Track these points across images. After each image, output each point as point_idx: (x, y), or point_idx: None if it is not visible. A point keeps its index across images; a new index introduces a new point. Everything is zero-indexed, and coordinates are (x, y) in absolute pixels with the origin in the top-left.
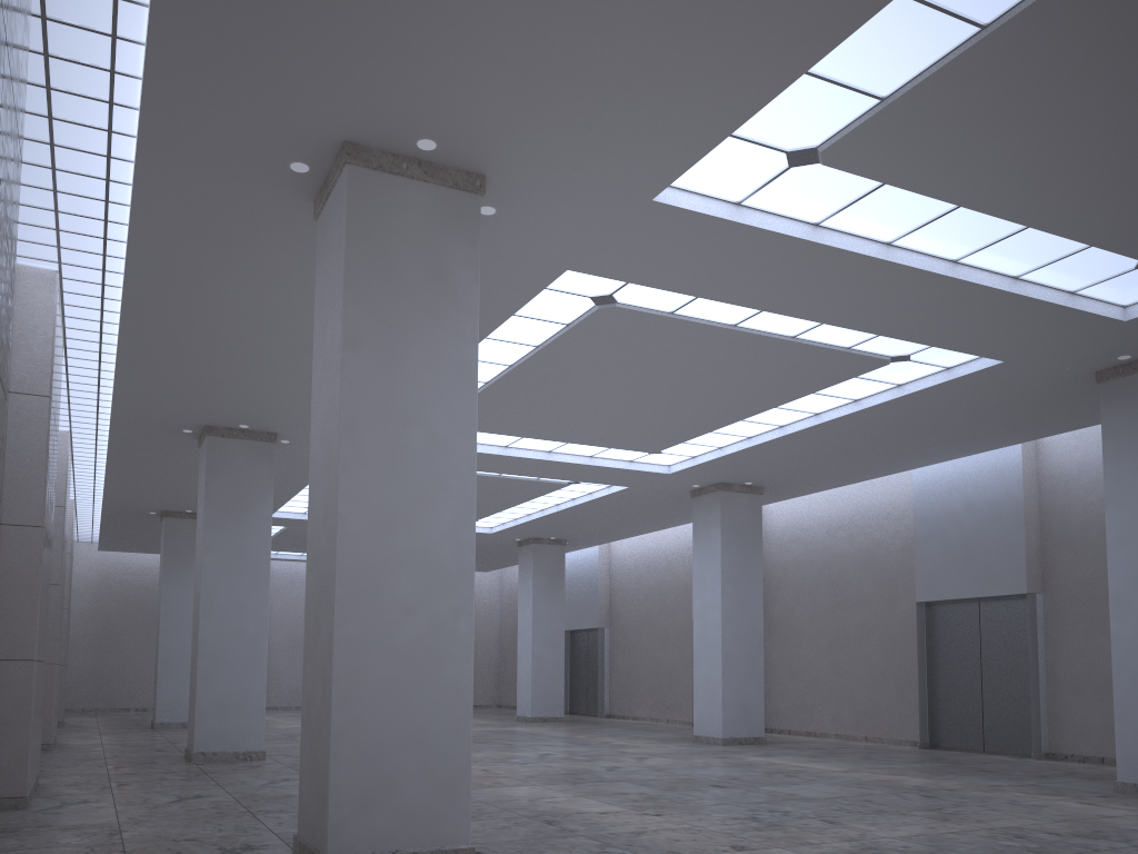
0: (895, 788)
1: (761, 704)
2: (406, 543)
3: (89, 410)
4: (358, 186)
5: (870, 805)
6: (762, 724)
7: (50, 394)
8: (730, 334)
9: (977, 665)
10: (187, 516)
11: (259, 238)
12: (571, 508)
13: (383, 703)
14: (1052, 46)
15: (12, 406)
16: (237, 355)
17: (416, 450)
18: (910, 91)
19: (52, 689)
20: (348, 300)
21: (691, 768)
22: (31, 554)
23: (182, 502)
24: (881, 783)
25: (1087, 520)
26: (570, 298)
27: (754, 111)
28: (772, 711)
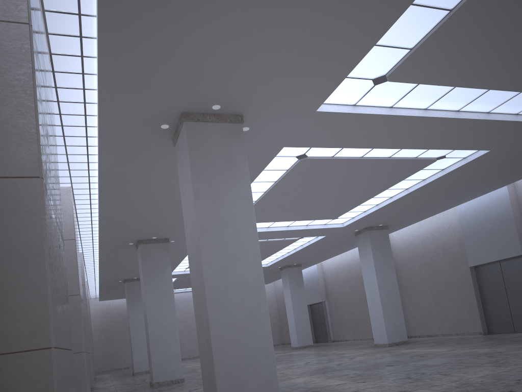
0: (473, 355)
1: (404, 325)
2: (233, 277)
3: (89, 242)
4: (190, 129)
5: (462, 364)
6: (406, 334)
7: (75, 238)
8: (360, 161)
9: (504, 292)
10: (134, 280)
11: (151, 158)
12: (301, 249)
13: (234, 348)
14: (484, 11)
15: None
16: (148, 208)
17: (231, 237)
18: (423, 43)
19: (90, 364)
20: (193, 178)
21: (376, 359)
22: (76, 306)
23: (132, 274)
24: (467, 353)
25: None
26: (287, 158)
27: (354, 66)
28: (410, 327)
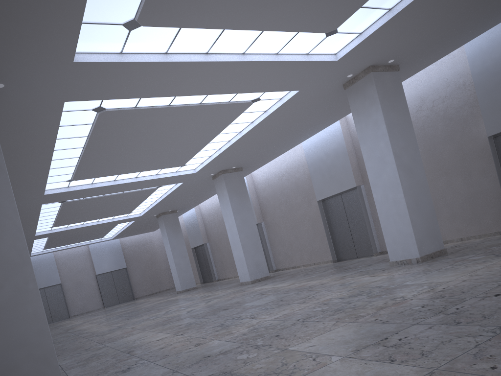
0: (300, 290)
1: (265, 262)
2: None
3: None
4: None
5: (280, 303)
6: (267, 270)
7: None
8: (170, 109)
9: (346, 222)
10: None
11: None
12: (166, 197)
13: None
14: None
15: None
16: None
17: None
18: None
19: None
20: None
21: (224, 302)
22: None
23: None
24: (297, 288)
25: None
26: (83, 112)
27: (82, 11)
28: (277, 261)
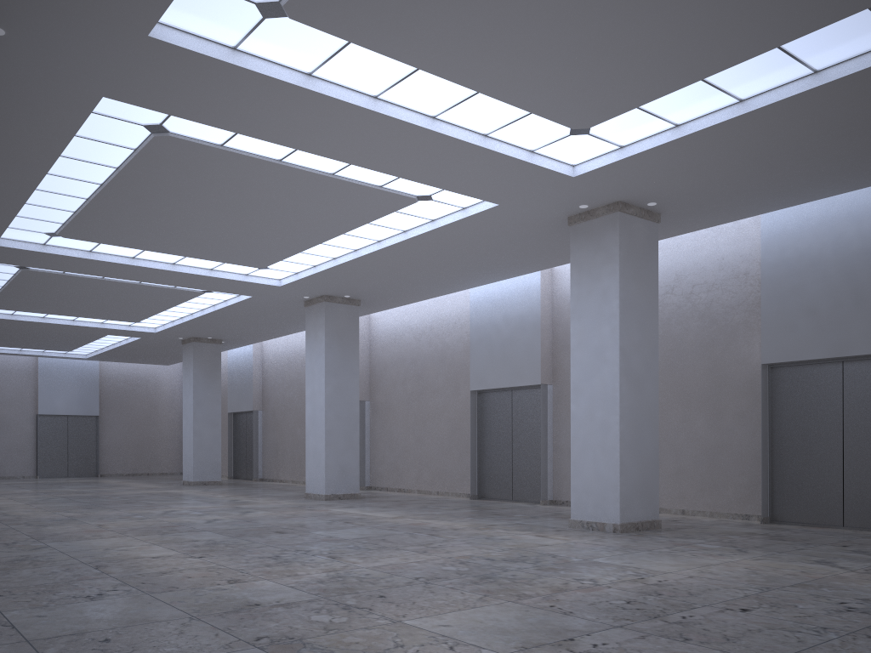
0: (415, 530)
1: (357, 468)
2: None
3: None
4: None
5: (381, 543)
6: (358, 483)
7: None
8: (279, 167)
9: (509, 437)
10: None
11: None
12: (213, 313)
13: None
14: None
15: None
16: None
17: None
18: None
19: None
20: None
21: (277, 519)
22: None
23: None
24: (411, 526)
25: None
26: (126, 125)
27: None
28: (376, 473)
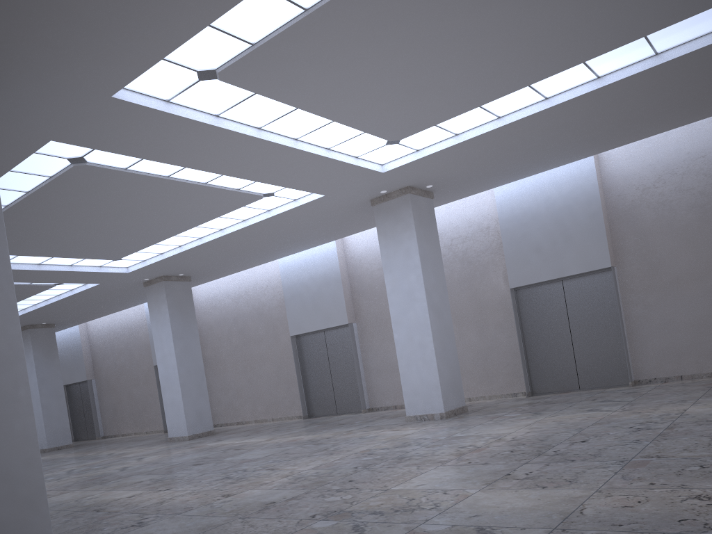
0: (299, 443)
1: (209, 410)
2: None
3: None
4: None
5: (290, 455)
6: (212, 422)
7: None
8: (166, 182)
9: (328, 367)
10: None
11: None
12: (58, 301)
13: None
14: (342, 24)
15: None
16: None
17: None
18: (268, 41)
19: None
20: None
21: (176, 458)
22: None
23: None
24: (291, 442)
25: (373, 280)
26: (52, 159)
27: (177, 46)
28: (214, 413)
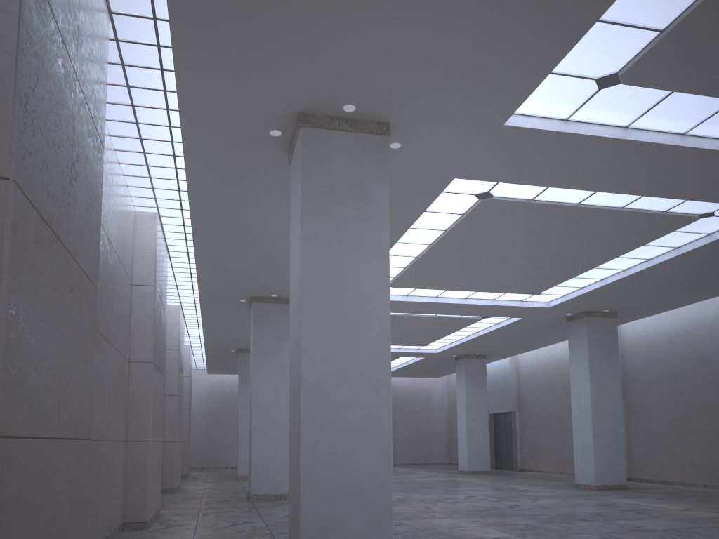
0: (718, 523)
1: (623, 462)
2: (345, 362)
3: (189, 292)
4: (308, 139)
5: (696, 536)
6: (625, 475)
7: (154, 284)
8: (576, 209)
9: None
10: None
11: (260, 180)
12: (486, 334)
13: (333, 466)
14: None
15: (134, 293)
16: (261, 252)
17: (350, 303)
18: (682, 22)
19: (175, 457)
20: (304, 211)
21: (568, 507)
22: (146, 378)
23: (248, 343)
24: (709, 519)
25: None
26: (461, 197)
27: (564, 54)
28: (634, 466)
